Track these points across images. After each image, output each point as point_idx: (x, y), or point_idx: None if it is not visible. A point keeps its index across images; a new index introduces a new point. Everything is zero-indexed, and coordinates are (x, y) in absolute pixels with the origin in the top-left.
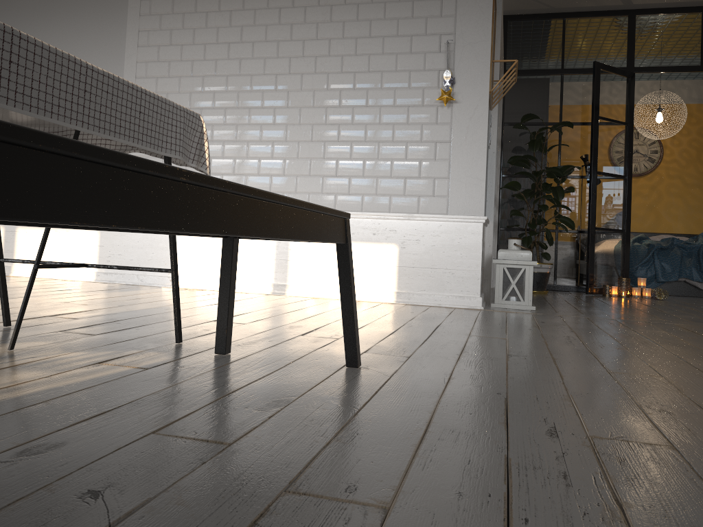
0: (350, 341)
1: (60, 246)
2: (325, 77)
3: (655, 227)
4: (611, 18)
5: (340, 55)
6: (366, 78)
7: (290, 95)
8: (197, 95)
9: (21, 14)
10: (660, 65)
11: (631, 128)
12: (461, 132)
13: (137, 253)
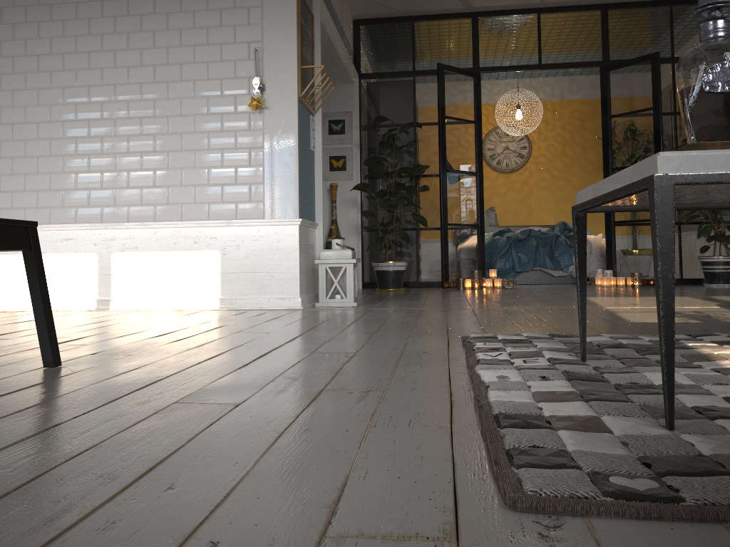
0: (45, 342)
1: None
2: (139, 87)
3: (529, 220)
4: (456, 20)
5: (152, 65)
6: (179, 87)
7: (104, 107)
8: (7, 110)
9: None
10: (502, 65)
11: (479, 126)
12: (273, 137)
13: None
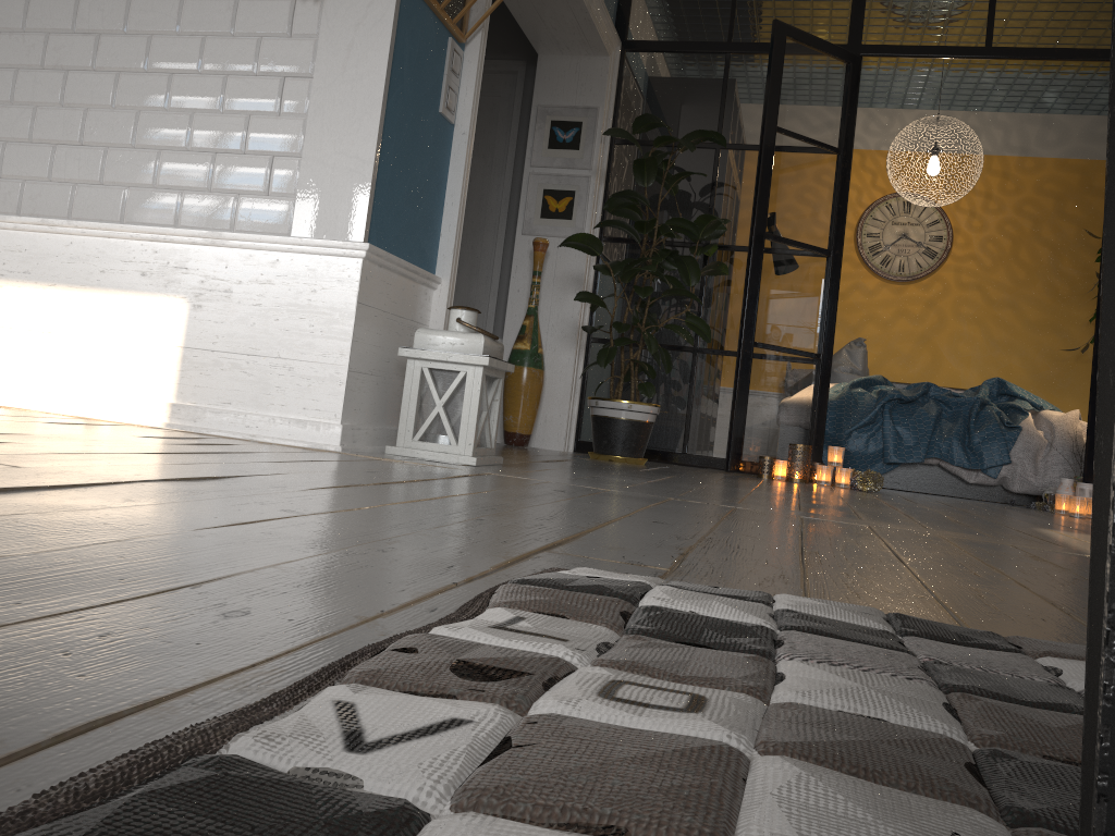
0: None
1: None
2: None
3: (930, 376)
4: None
5: None
6: None
7: None
8: None
9: None
10: (909, 43)
11: (847, 160)
12: (337, 55)
13: None
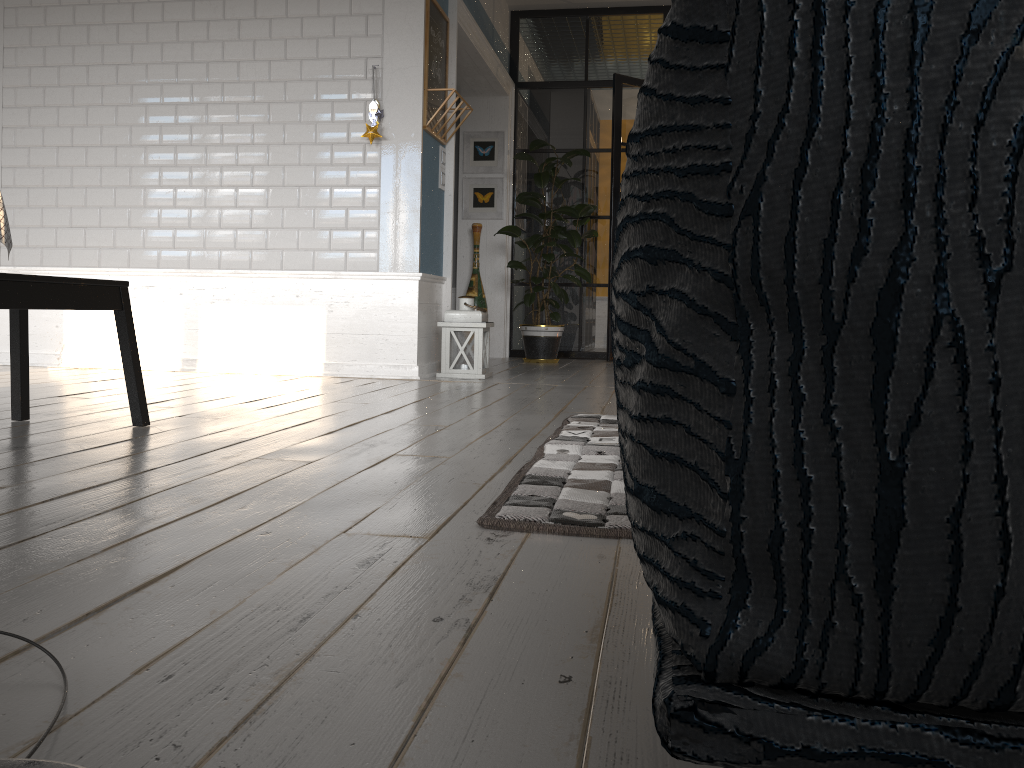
0: (134, 401)
1: None
2: (235, 108)
3: None
4: (643, 16)
5: (251, 82)
6: (282, 110)
7: (193, 130)
8: (80, 130)
9: None
10: None
11: None
12: (392, 174)
13: None
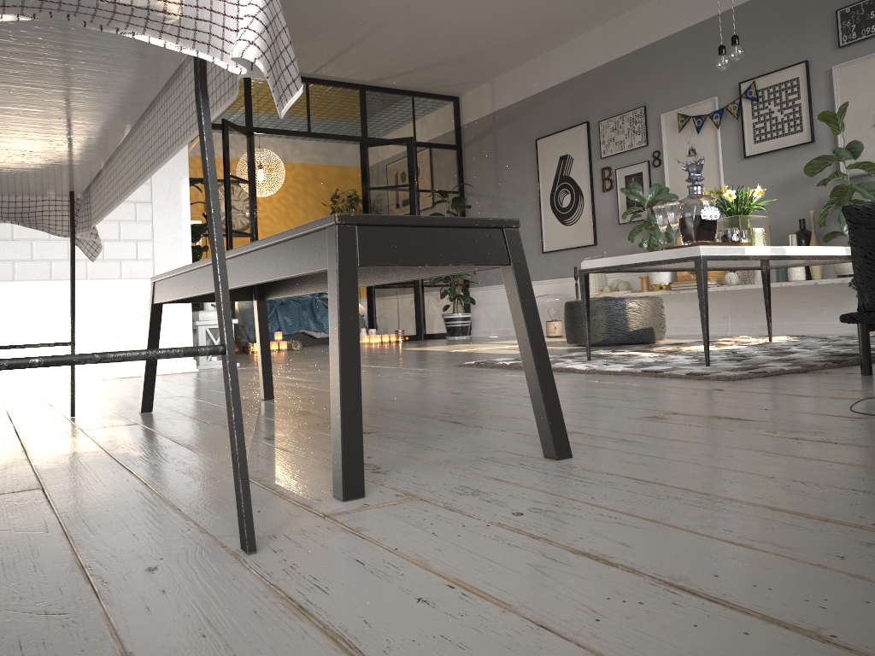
0: (268, 378)
1: None
2: None
3: None
4: None
5: None
6: None
7: None
8: None
9: None
10: (275, 128)
11: (254, 187)
12: (163, 192)
13: None
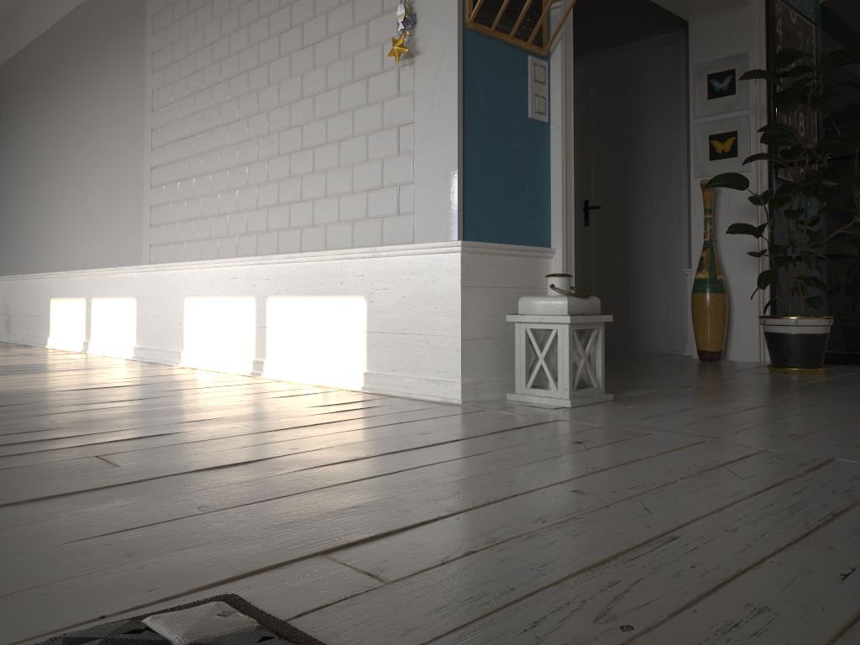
0: None
1: (115, 318)
2: (287, 59)
3: None
4: None
5: (300, 24)
6: (324, 48)
7: (259, 96)
8: (191, 119)
9: (91, 64)
10: None
11: None
12: (426, 101)
13: (159, 324)
